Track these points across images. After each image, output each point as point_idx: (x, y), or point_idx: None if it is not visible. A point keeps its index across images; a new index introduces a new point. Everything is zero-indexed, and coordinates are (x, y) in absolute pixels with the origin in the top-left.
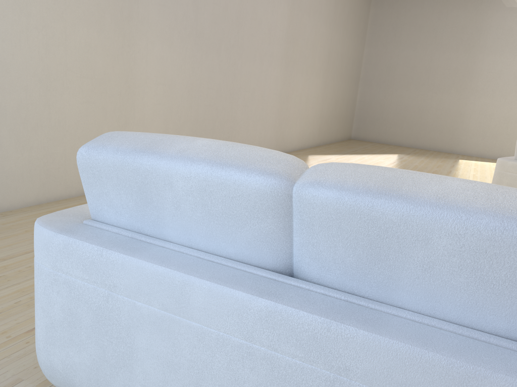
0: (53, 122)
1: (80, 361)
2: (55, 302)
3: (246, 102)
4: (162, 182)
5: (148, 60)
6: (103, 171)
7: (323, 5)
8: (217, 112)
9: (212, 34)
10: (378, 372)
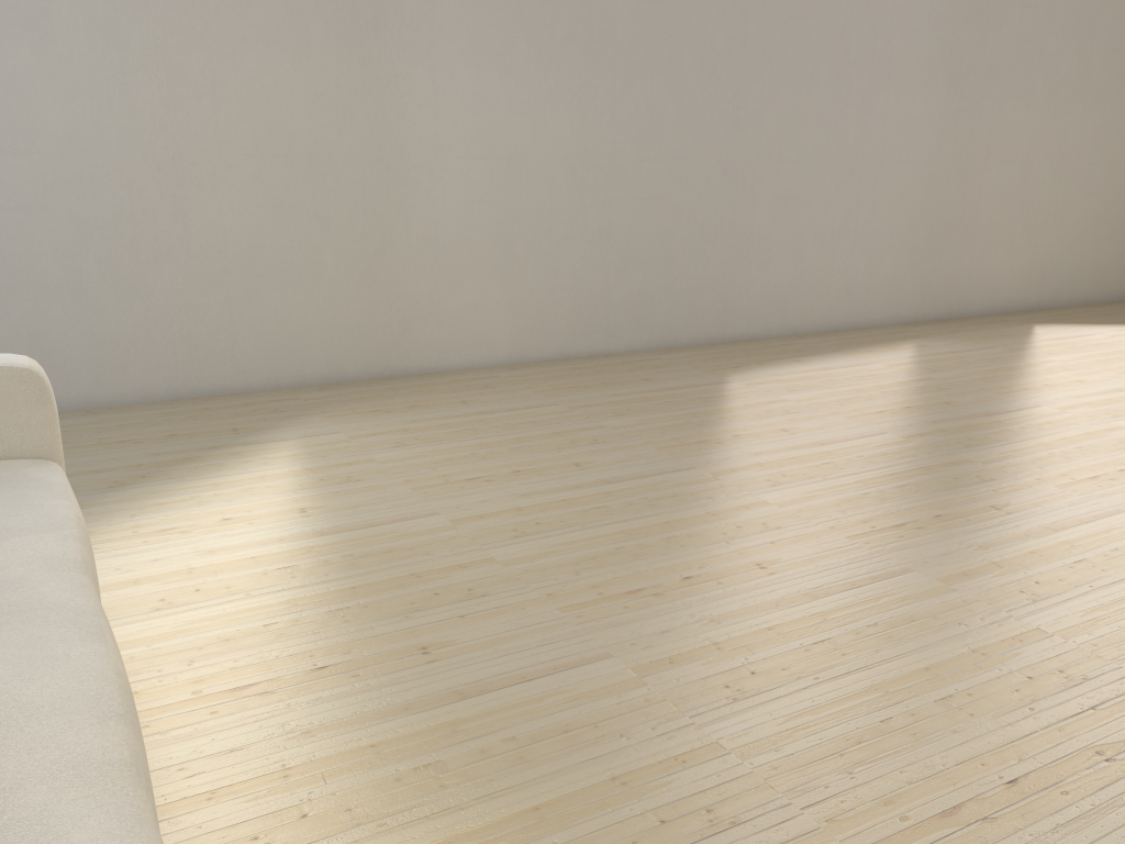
0: (197, 245)
1: None
2: None
3: (788, 188)
4: None
5: (440, 107)
6: None
7: None
8: (677, 214)
9: (645, 29)
10: None
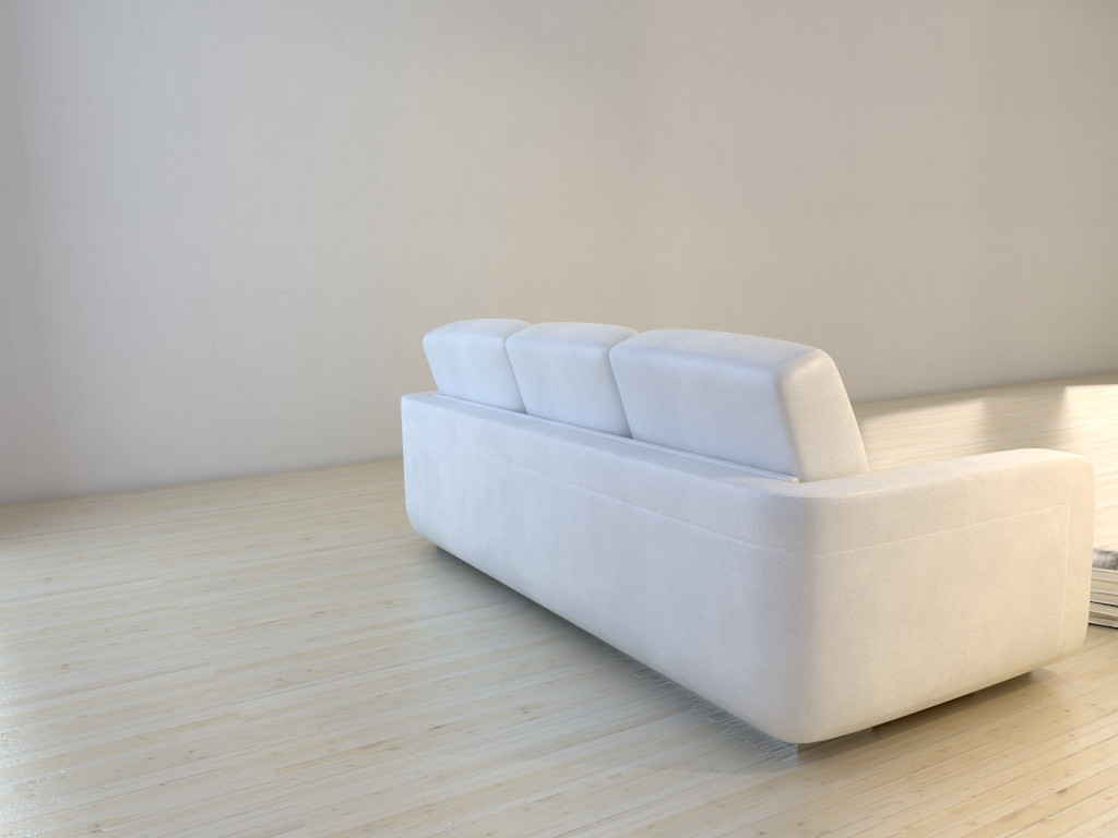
0: None
1: (420, 499)
2: (408, 454)
3: (884, 293)
4: (456, 352)
5: (670, 248)
6: (433, 350)
7: (1095, 83)
8: (814, 314)
9: (790, 192)
10: (519, 454)
